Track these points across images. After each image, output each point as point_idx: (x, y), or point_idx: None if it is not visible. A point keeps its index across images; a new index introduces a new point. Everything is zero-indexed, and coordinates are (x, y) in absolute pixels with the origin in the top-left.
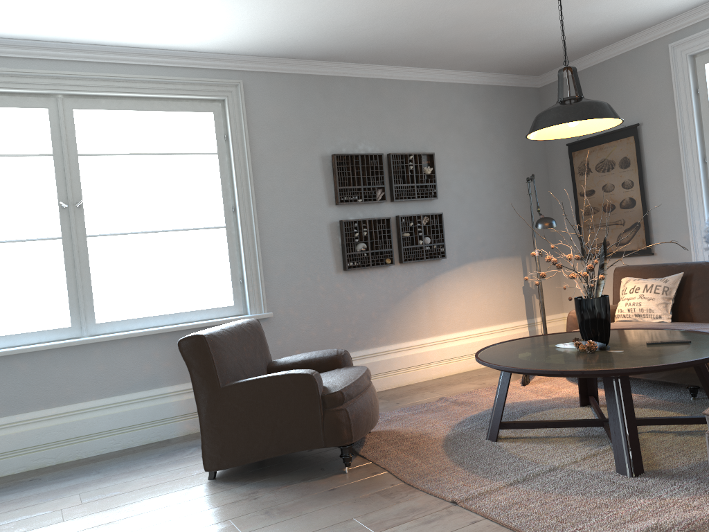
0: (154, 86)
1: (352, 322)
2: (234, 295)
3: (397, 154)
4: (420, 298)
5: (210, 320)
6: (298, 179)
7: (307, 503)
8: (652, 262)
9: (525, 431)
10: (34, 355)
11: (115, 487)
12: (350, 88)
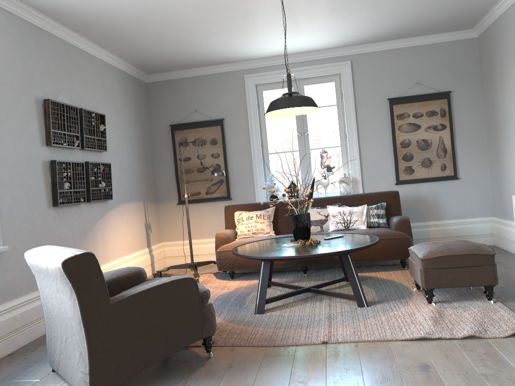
0: None
1: None
2: None
3: (86, 110)
4: (98, 232)
5: None
6: (20, 115)
7: (237, 379)
8: (230, 204)
9: (265, 305)
10: None
11: None
12: (53, 44)
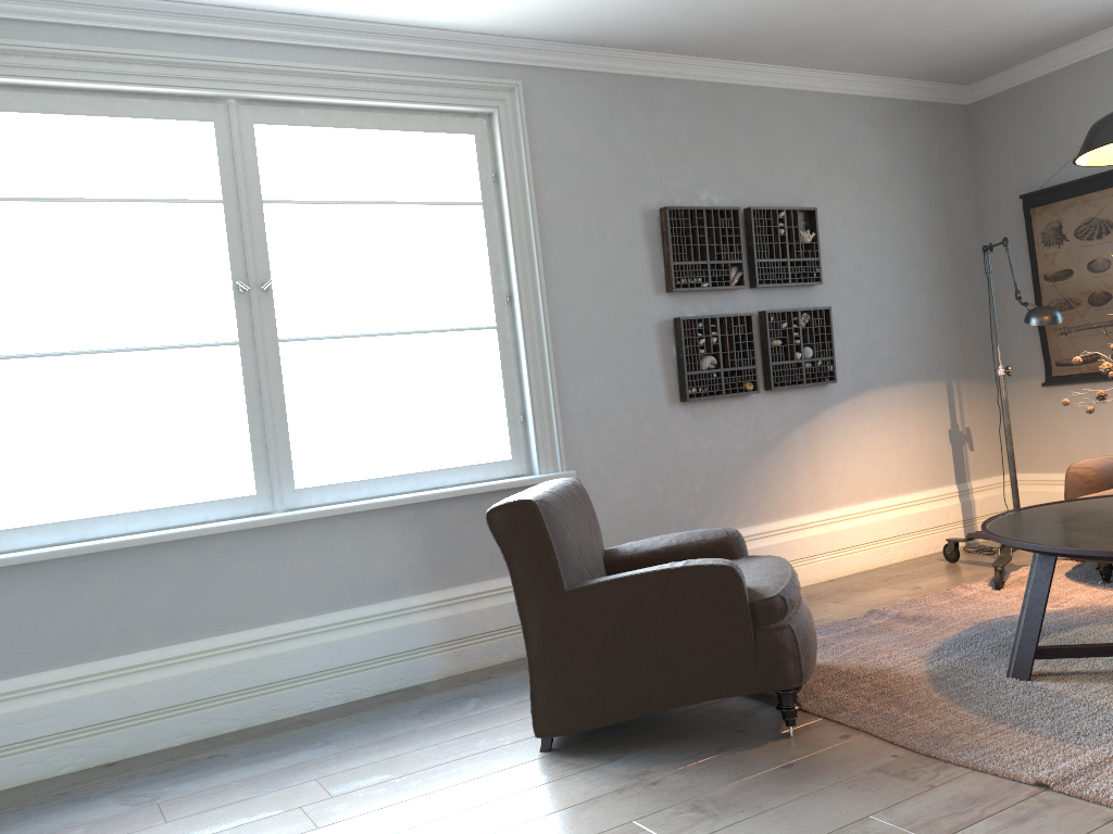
0: (383, 88)
1: (694, 488)
2: (511, 442)
3: (761, 208)
4: (797, 448)
5: (477, 484)
6: (609, 248)
7: (759, 791)
8: None
9: (1068, 663)
10: (199, 542)
11: (376, 767)
12: (685, 98)
